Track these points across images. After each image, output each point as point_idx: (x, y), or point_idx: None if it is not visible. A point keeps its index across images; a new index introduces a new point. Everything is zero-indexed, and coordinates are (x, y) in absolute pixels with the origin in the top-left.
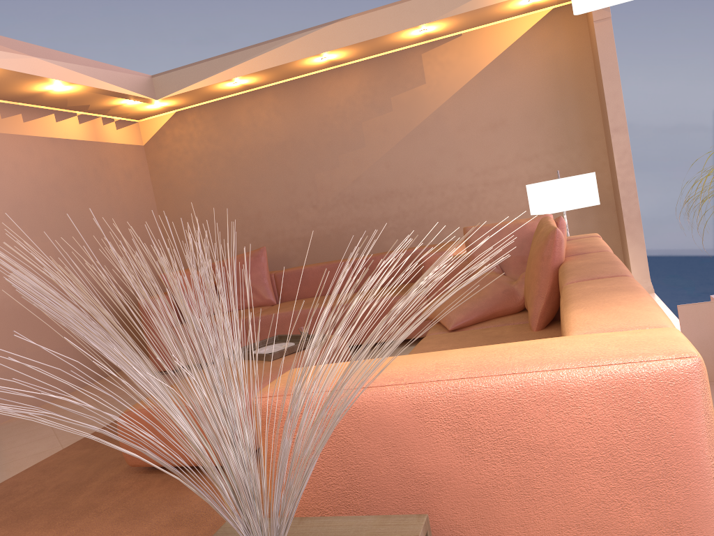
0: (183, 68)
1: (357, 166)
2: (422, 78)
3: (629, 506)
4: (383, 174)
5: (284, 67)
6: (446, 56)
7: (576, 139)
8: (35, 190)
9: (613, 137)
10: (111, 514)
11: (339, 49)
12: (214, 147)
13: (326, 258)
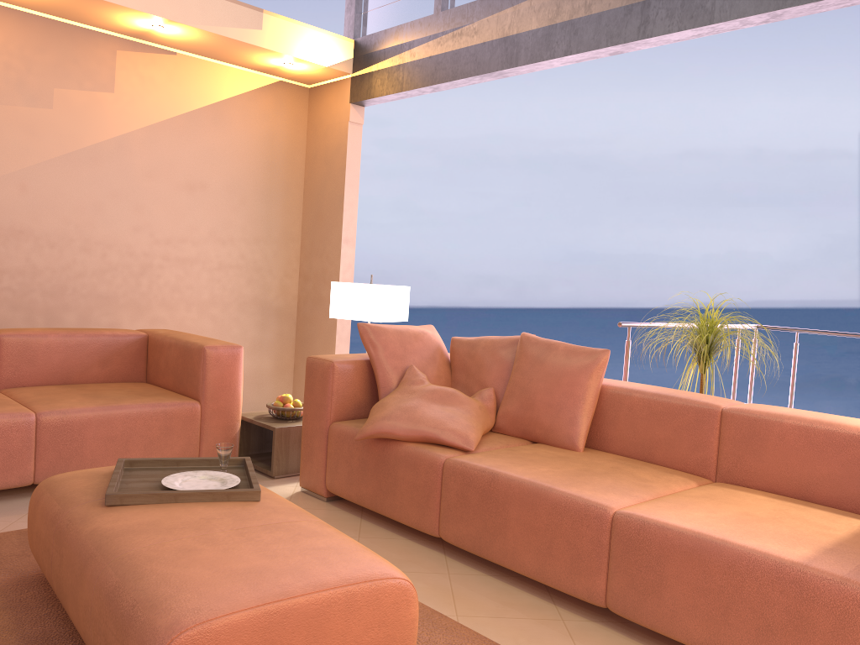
0: None
1: None
2: (110, 83)
3: None
4: (13, 200)
5: None
6: (151, 70)
7: (275, 235)
8: None
9: (343, 248)
10: None
11: None
12: None
13: None
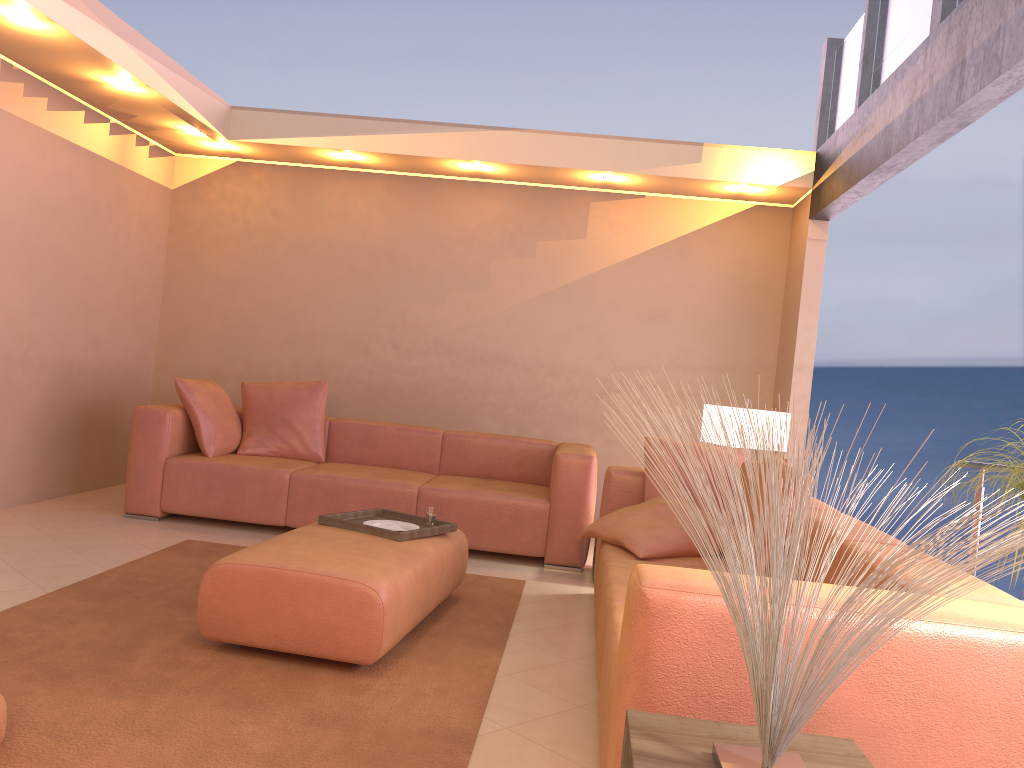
0: (281, 112)
1: (468, 312)
2: (583, 231)
3: (1014, 767)
4: (500, 333)
5: (419, 159)
6: (620, 215)
7: (744, 363)
8: (32, 208)
9: (795, 376)
10: (205, 695)
11: (500, 164)
12: (278, 225)
13: (391, 418)
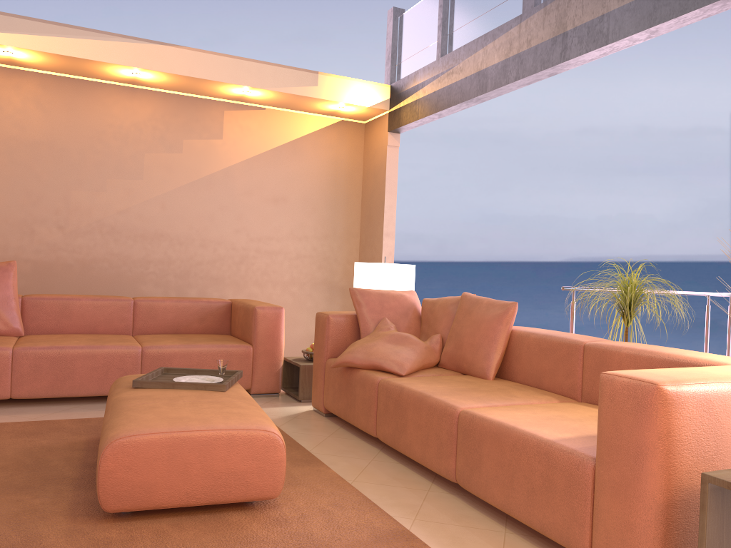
0: None
1: (128, 197)
2: (220, 133)
3: None
4: (156, 214)
5: (86, 62)
6: (247, 122)
7: (339, 233)
8: None
9: (385, 240)
10: None
11: (162, 73)
12: None
13: (60, 291)
